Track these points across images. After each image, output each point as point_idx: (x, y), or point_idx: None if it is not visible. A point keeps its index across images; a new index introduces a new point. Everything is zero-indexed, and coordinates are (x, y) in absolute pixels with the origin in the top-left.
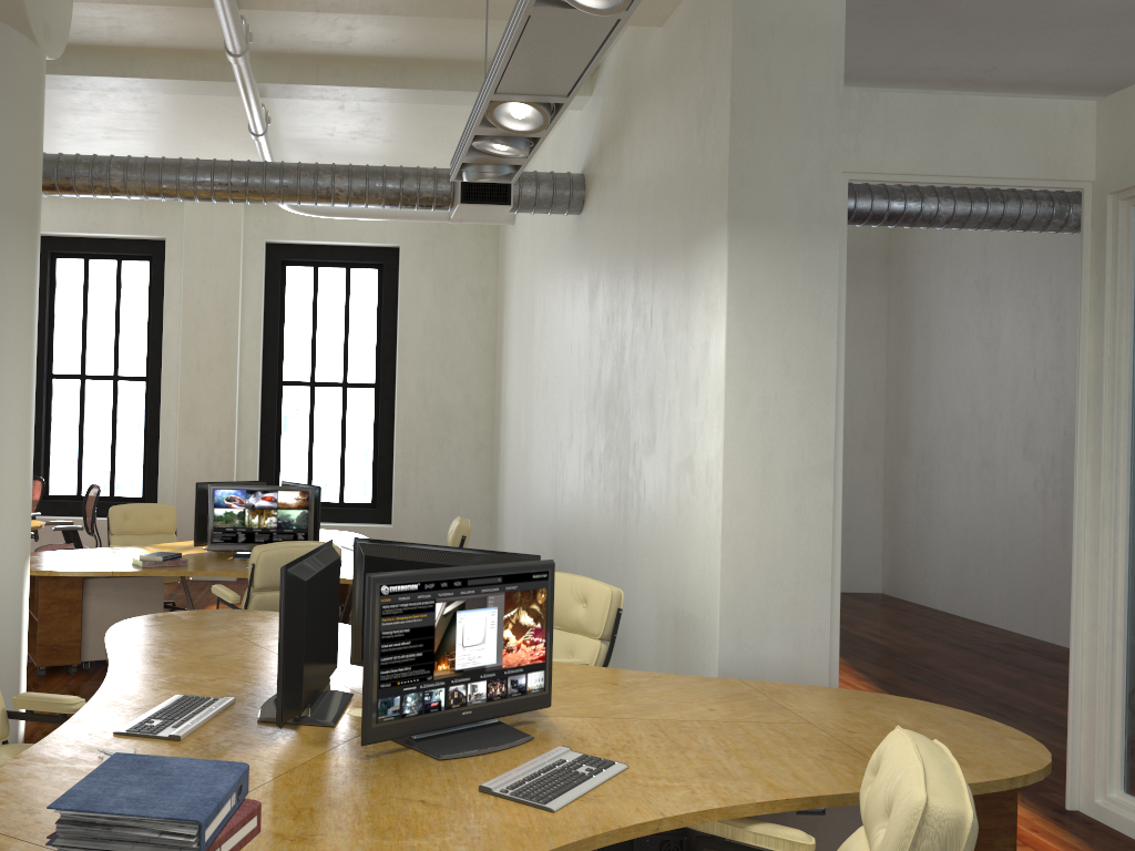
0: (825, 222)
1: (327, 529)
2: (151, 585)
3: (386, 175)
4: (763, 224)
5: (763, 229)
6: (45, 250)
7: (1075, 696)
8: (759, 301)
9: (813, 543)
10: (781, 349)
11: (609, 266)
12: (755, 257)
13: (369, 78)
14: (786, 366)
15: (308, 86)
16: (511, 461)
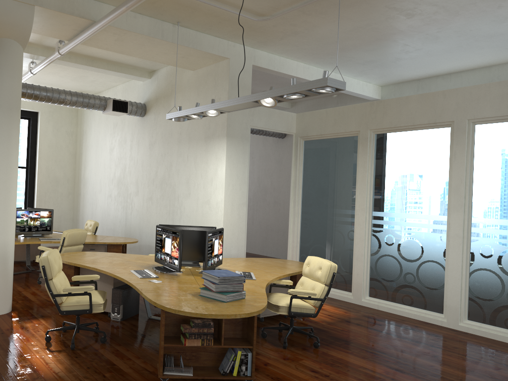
0: (246, 138)
1: None
2: None
3: (84, 96)
4: (233, 138)
5: (233, 139)
6: None
7: (288, 258)
8: (232, 158)
9: (241, 223)
10: (236, 171)
11: (162, 138)
12: (232, 146)
13: (81, 61)
14: (237, 176)
15: (59, 60)
16: (90, 199)
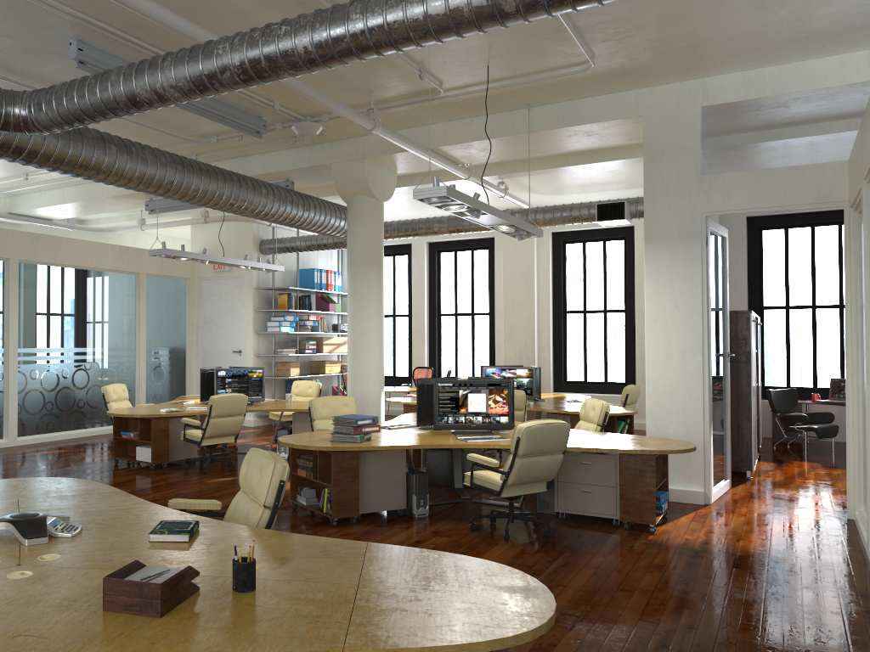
0: (692, 236)
1: (594, 397)
2: None
3: (562, 210)
4: (661, 241)
5: (661, 243)
6: (434, 250)
7: (849, 461)
8: (661, 275)
9: (692, 383)
10: (673, 296)
11: None
12: (658, 256)
13: (549, 164)
14: (675, 303)
15: (520, 173)
16: None
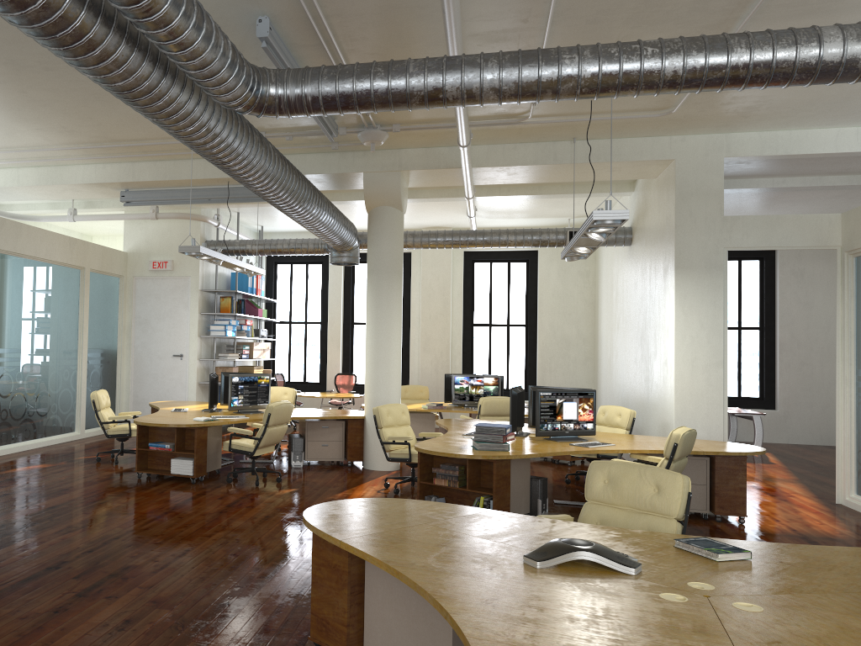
0: (716, 267)
1: None
2: (429, 417)
3: (532, 233)
4: (689, 269)
5: (689, 271)
6: None
7: (838, 456)
8: (689, 299)
9: (714, 392)
10: (699, 317)
11: (640, 274)
12: (686, 282)
13: (524, 191)
14: (701, 323)
15: (495, 196)
16: (603, 365)
